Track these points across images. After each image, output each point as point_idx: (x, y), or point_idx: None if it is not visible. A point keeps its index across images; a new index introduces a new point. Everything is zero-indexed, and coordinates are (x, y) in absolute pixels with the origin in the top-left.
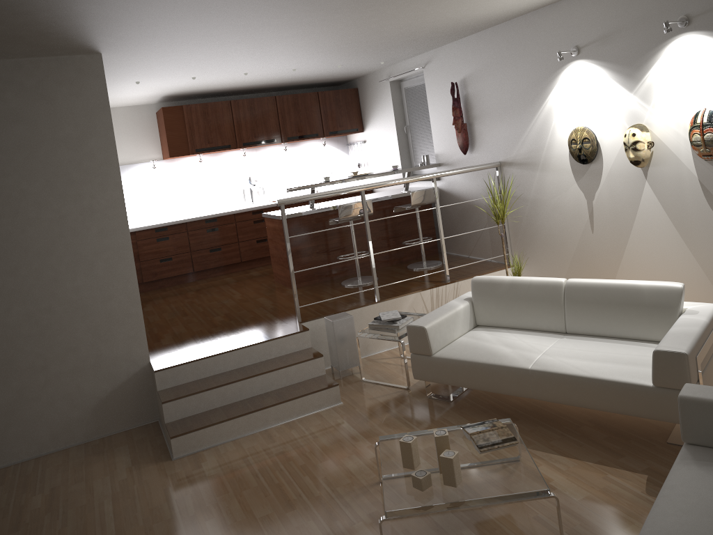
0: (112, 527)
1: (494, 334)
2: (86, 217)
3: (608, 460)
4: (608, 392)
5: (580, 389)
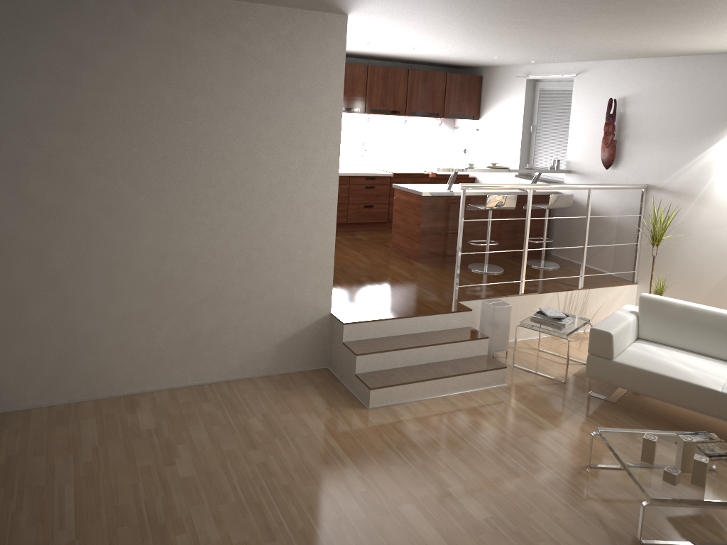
0: (350, 462)
1: (663, 350)
2: (306, 169)
3: None
4: None
5: None
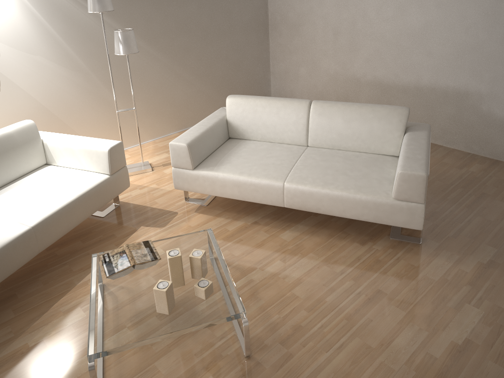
0: None
1: None
2: None
3: (116, 241)
4: (90, 199)
5: (74, 211)
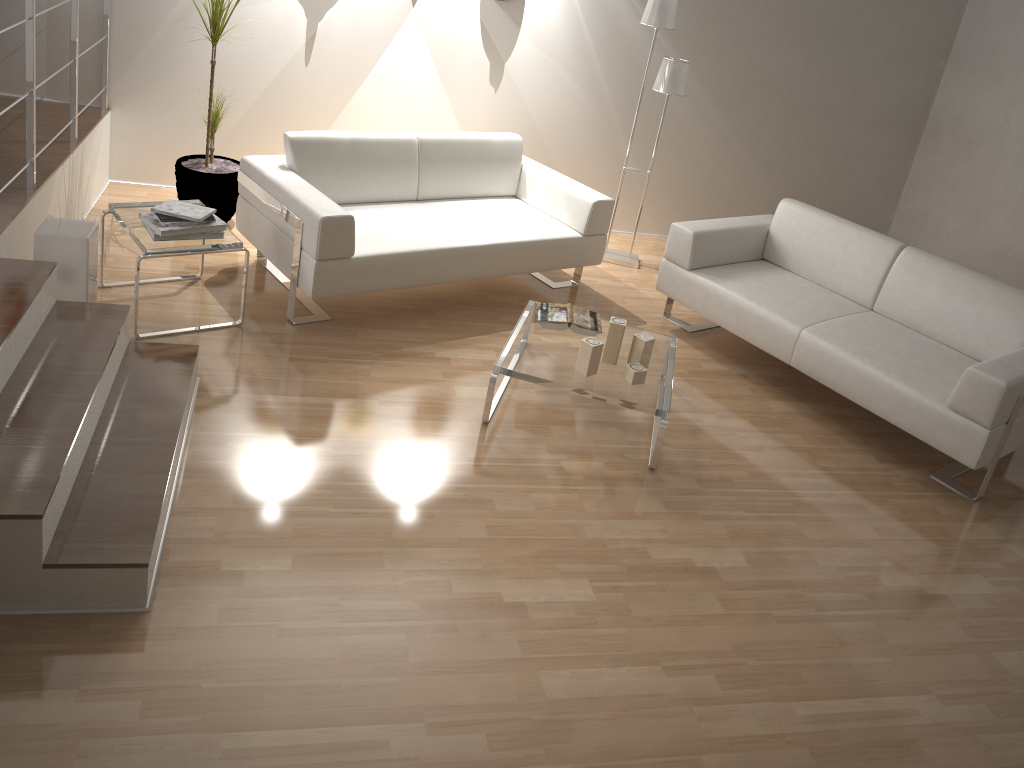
0: (368, 729)
1: (354, 214)
2: None
3: None
4: (549, 251)
5: (526, 254)
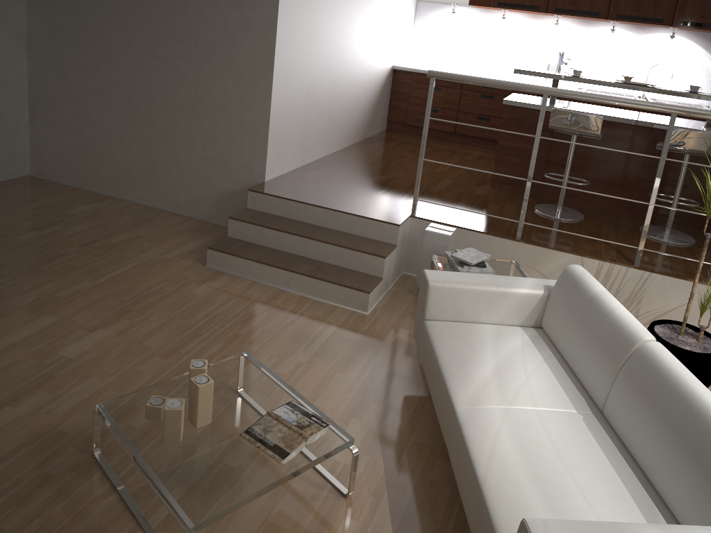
0: (100, 281)
1: (526, 347)
2: (244, 28)
3: None
4: (478, 518)
5: (466, 482)
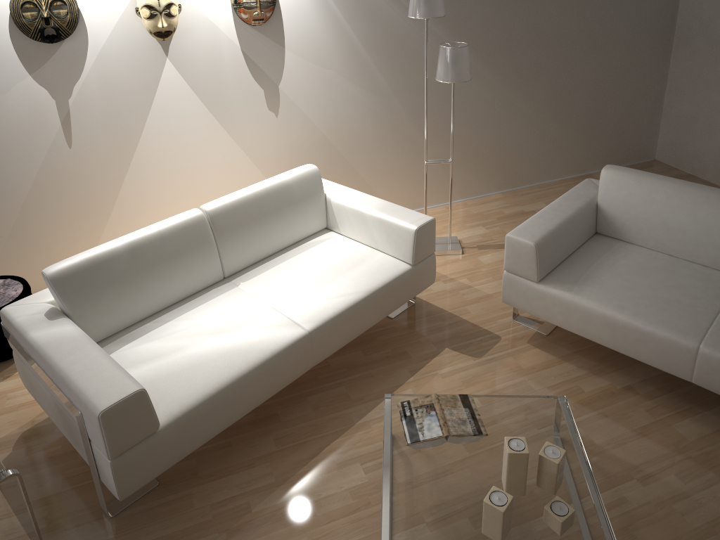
0: None
1: (154, 337)
2: None
3: (409, 364)
4: (383, 299)
5: (361, 315)
